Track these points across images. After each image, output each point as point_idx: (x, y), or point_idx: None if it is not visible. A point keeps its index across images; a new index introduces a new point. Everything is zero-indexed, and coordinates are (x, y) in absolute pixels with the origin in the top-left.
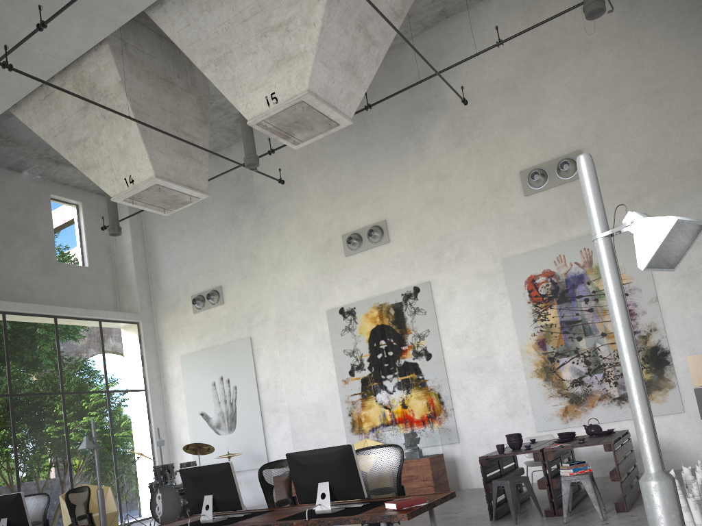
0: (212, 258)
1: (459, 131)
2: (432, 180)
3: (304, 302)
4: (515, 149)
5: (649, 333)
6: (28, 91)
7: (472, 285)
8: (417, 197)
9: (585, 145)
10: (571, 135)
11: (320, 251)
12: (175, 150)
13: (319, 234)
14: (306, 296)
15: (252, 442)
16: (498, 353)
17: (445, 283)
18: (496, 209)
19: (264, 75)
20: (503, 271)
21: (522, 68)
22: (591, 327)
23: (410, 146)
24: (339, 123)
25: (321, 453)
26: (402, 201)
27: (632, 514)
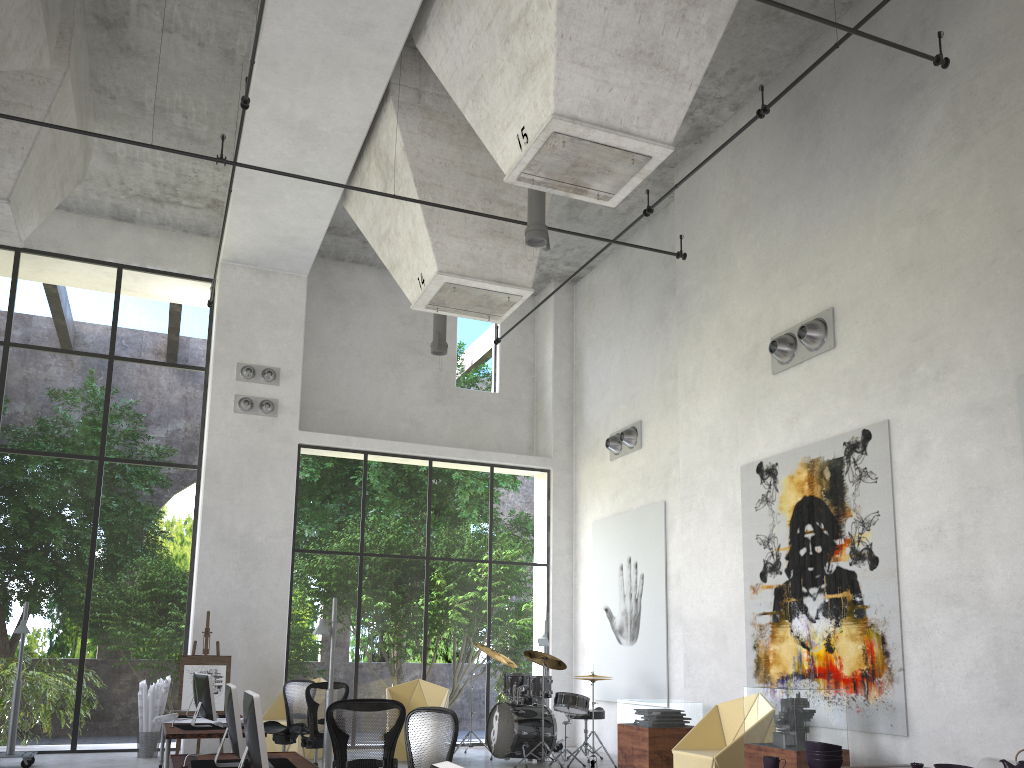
0: (635, 379)
1: (965, 120)
2: (911, 225)
3: (715, 450)
4: None
5: None
6: (344, 178)
7: (959, 429)
8: (884, 261)
9: None
10: None
11: (742, 366)
12: (481, 230)
13: (743, 337)
14: (718, 441)
15: (653, 664)
16: (991, 571)
17: (913, 425)
18: (1017, 273)
19: (512, 103)
20: (1018, 402)
21: None
22: None
23: (882, 166)
24: (648, 155)
25: (247, 700)
26: (860, 270)
27: None
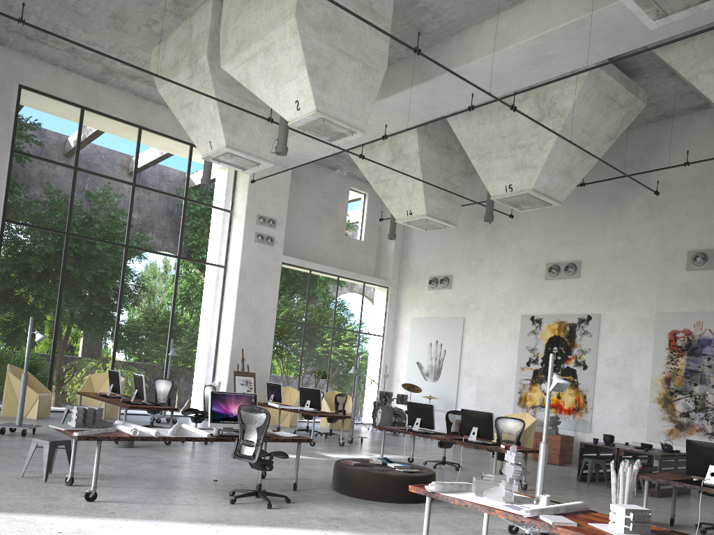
0: (450, 253)
1: (652, 208)
2: (622, 240)
3: (507, 304)
4: (689, 233)
5: None
6: (360, 143)
7: (630, 325)
8: (608, 250)
9: None
10: None
11: (528, 271)
12: (442, 196)
13: (530, 258)
14: (509, 301)
15: (447, 392)
16: (634, 378)
17: (610, 318)
18: (663, 275)
19: (507, 172)
20: (655, 321)
21: (713, 172)
22: (706, 378)
23: (613, 210)
24: (552, 204)
25: (477, 413)
26: (596, 249)
27: (657, 498)
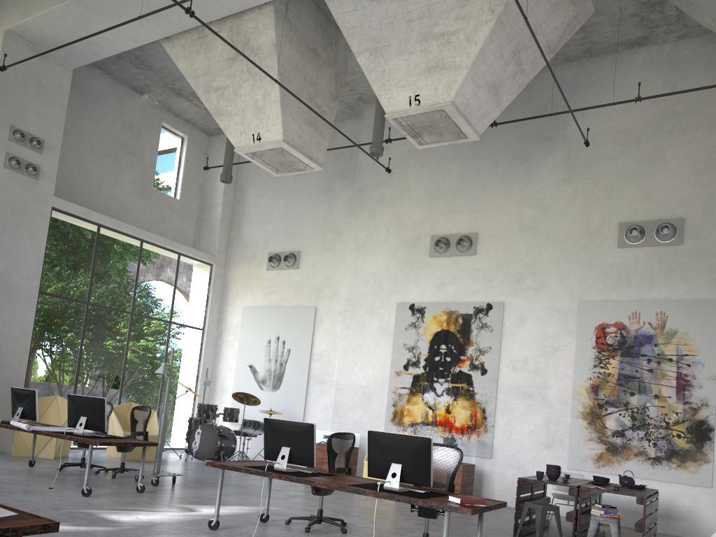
0: (298, 223)
1: (572, 168)
2: (533, 208)
3: (377, 289)
4: (621, 200)
5: (700, 407)
6: (184, 28)
7: (544, 316)
8: (514, 220)
9: (690, 215)
10: (679, 202)
11: (406, 245)
12: (305, 119)
13: (409, 229)
14: (381, 284)
15: (292, 405)
16: (551, 386)
17: (518, 308)
18: (587, 252)
19: (413, 76)
20: (577, 312)
21: (650, 125)
22: (646, 386)
23: (520, 170)
24: (467, 136)
25: (401, 438)
26: (498, 219)
27: None
